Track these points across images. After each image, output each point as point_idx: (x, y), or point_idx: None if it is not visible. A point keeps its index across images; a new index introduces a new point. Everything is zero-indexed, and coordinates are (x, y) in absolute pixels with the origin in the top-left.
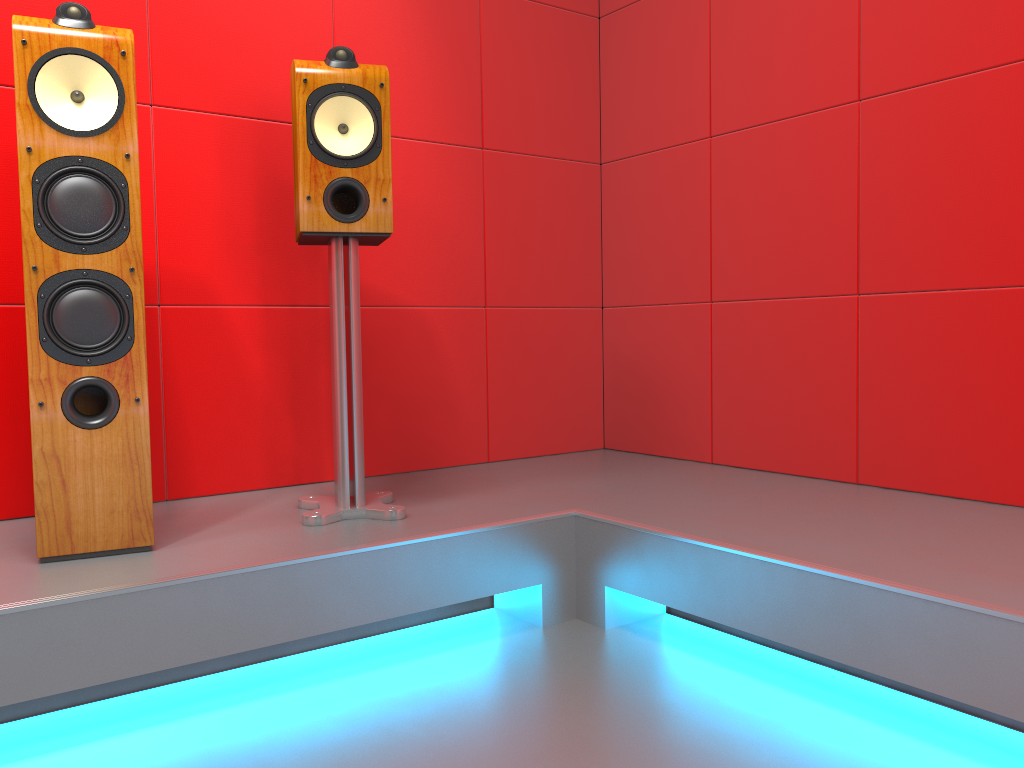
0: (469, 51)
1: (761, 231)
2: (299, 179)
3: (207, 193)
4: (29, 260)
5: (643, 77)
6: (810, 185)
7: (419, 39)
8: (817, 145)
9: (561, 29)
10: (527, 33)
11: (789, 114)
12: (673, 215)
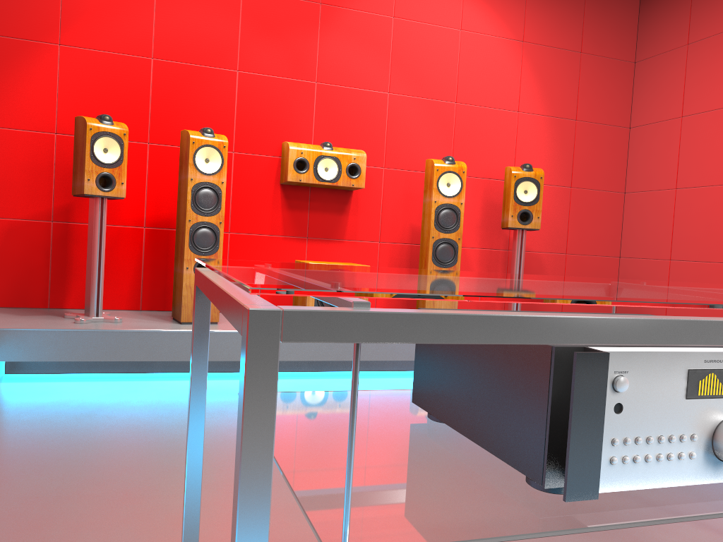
0: (569, 147)
1: (694, 232)
2: (509, 209)
3: (465, 206)
4: (431, 234)
5: (648, 158)
6: (717, 215)
7: (548, 144)
8: (721, 199)
9: (611, 134)
10: (595, 137)
11: (710, 184)
12: (656, 220)
